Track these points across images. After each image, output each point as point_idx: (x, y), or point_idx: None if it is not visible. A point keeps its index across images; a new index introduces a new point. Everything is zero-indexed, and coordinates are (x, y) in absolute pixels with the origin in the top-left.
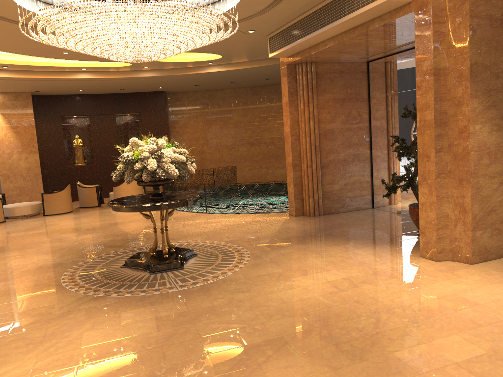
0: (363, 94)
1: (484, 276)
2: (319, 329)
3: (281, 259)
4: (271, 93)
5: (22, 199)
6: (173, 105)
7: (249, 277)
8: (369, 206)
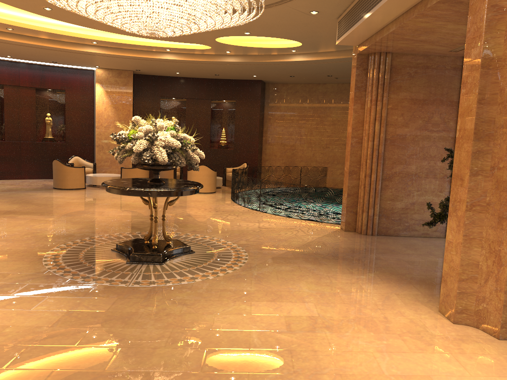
0: (452, 96)
1: (501, 361)
2: (203, 375)
3: (270, 276)
4: None
5: (112, 170)
6: (271, 96)
7: (212, 289)
8: (441, 235)
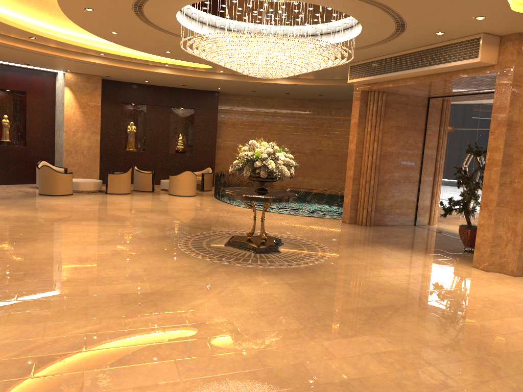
0: (421, 125)
1: None
2: (417, 303)
3: (358, 255)
4: (318, 107)
5: (80, 175)
6: (223, 105)
7: (340, 265)
8: (411, 224)
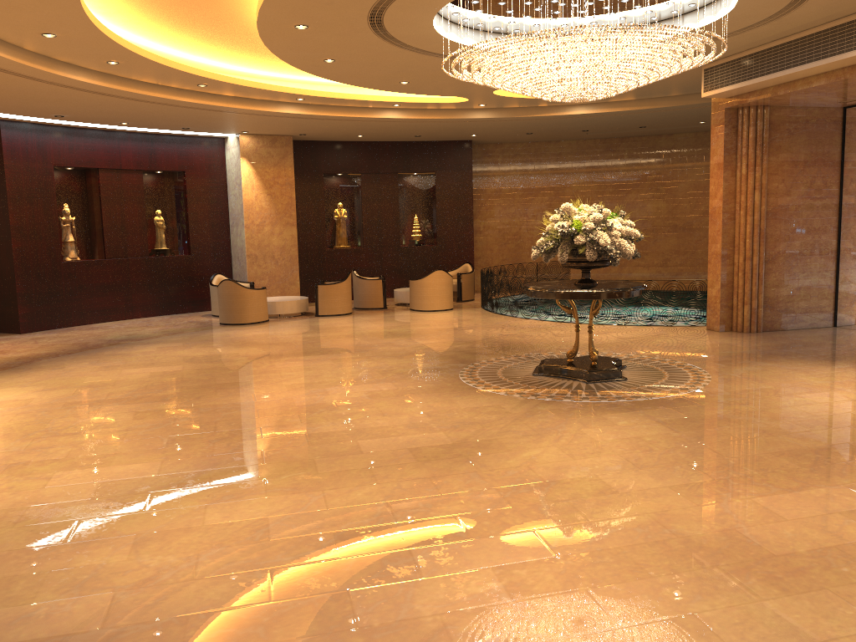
0: (833, 155)
1: None
2: None
3: (756, 376)
4: (636, 148)
5: (272, 292)
6: (478, 162)
7: (732, 391)
8: (828, 324)
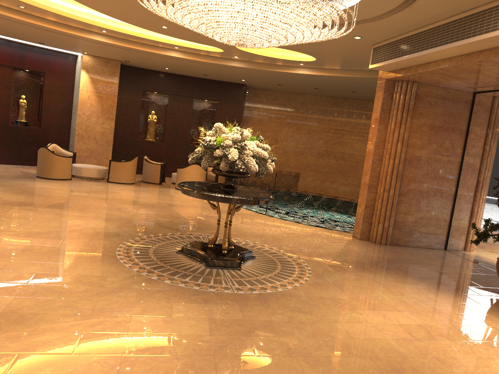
0: (461, 126)
1: None
2: None
3: (345, 284)
4: (353, 107)
5: (91, 161)
6: (250, 100)
7: (310, 296)
8: (441, 247)
